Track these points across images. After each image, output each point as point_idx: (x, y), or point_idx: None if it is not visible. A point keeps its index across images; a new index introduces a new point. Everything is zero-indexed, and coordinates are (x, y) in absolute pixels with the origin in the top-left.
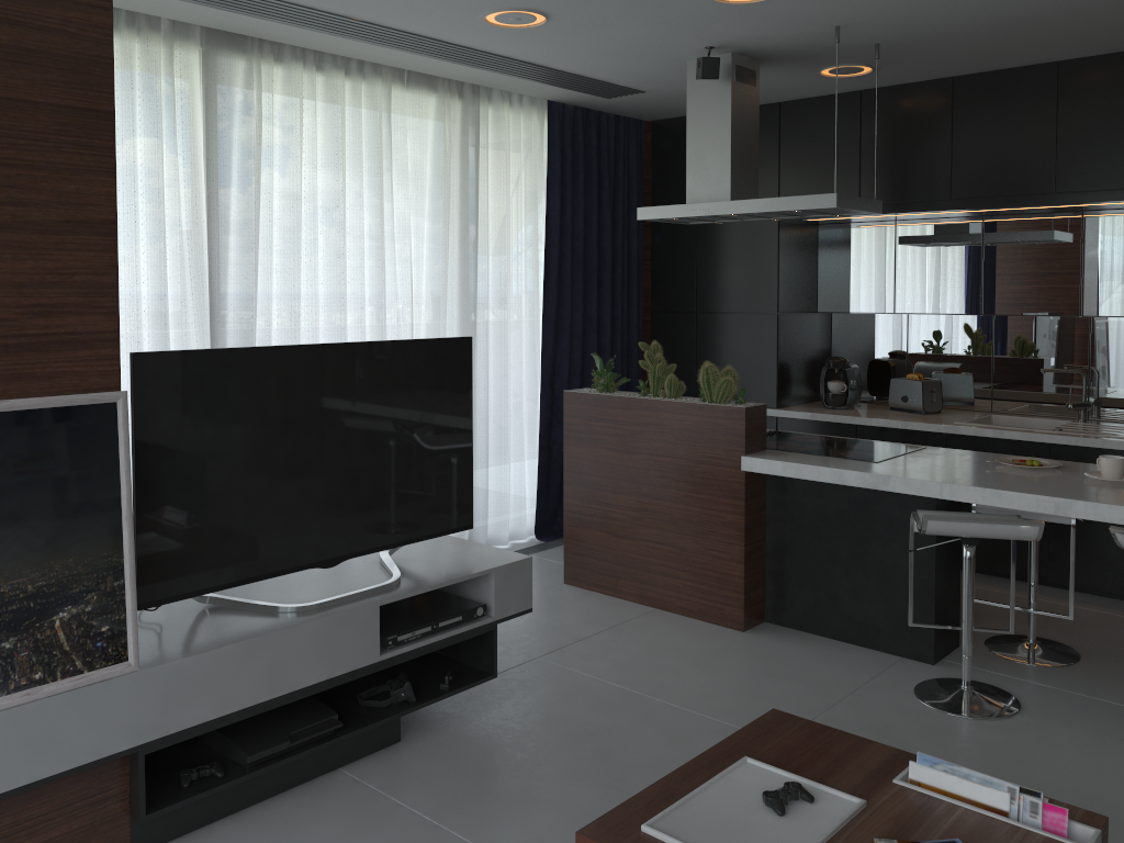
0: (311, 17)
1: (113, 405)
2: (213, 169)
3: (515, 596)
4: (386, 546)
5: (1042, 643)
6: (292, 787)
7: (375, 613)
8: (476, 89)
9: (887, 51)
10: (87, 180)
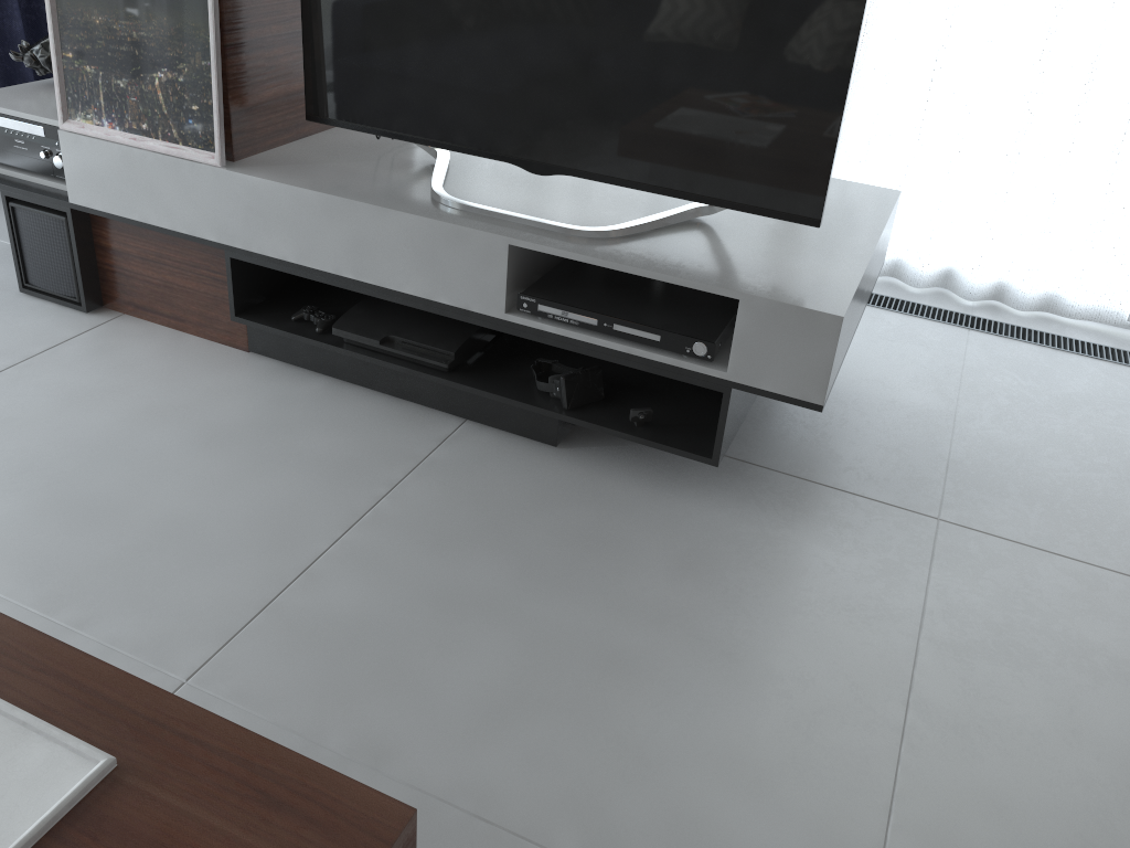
0: None
1: None
2: None
3: (783, 365)
4: (633, 183)
5: None
6: (406, 399)
7: (502, 251)
8: None
9: None
10: None
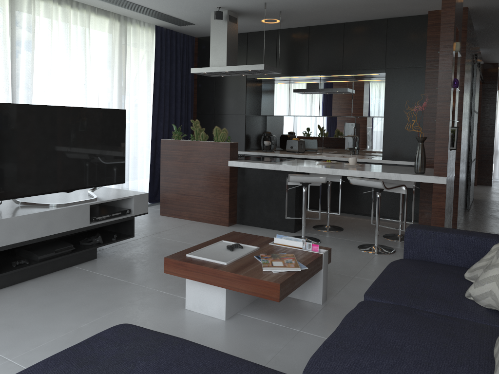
0: None
1: None
2: (14, 41)
3: (141, 207)
4: (91, 186)
5: (331, 226)
6: (55, 271)
7: (88, 207)
8: (126, 18)
9: (284, 14)
10: None
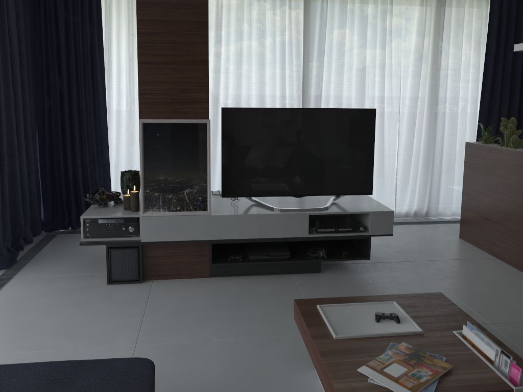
0: None
1: (205, 124)
2: (306, 40)
3: (382, 226)
4: (325, 194)
5: None
6: (270, 274)
7: (307, 217)
8: None
9: None
10: (198, 46)
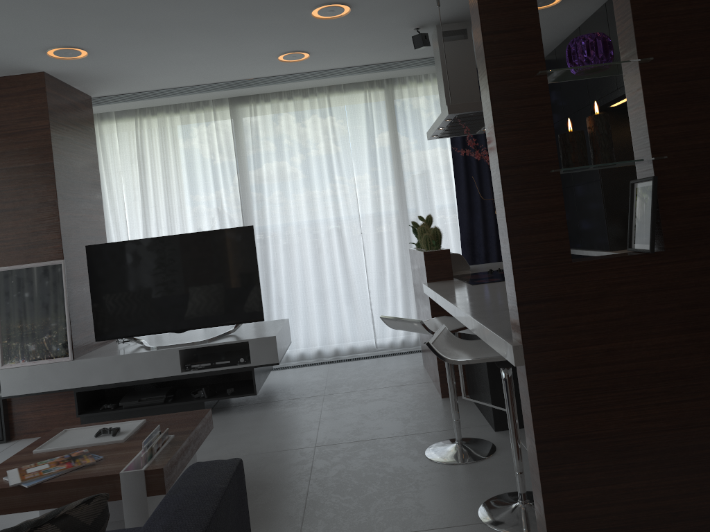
0: (234, 84)
1: (60, 265)
2: (238, 159)
3: (265, 355)
4: (210, 325)
5: None
6: None
7: (177, 352)
8: (389, 80)
9: None
10: (46, 188)
